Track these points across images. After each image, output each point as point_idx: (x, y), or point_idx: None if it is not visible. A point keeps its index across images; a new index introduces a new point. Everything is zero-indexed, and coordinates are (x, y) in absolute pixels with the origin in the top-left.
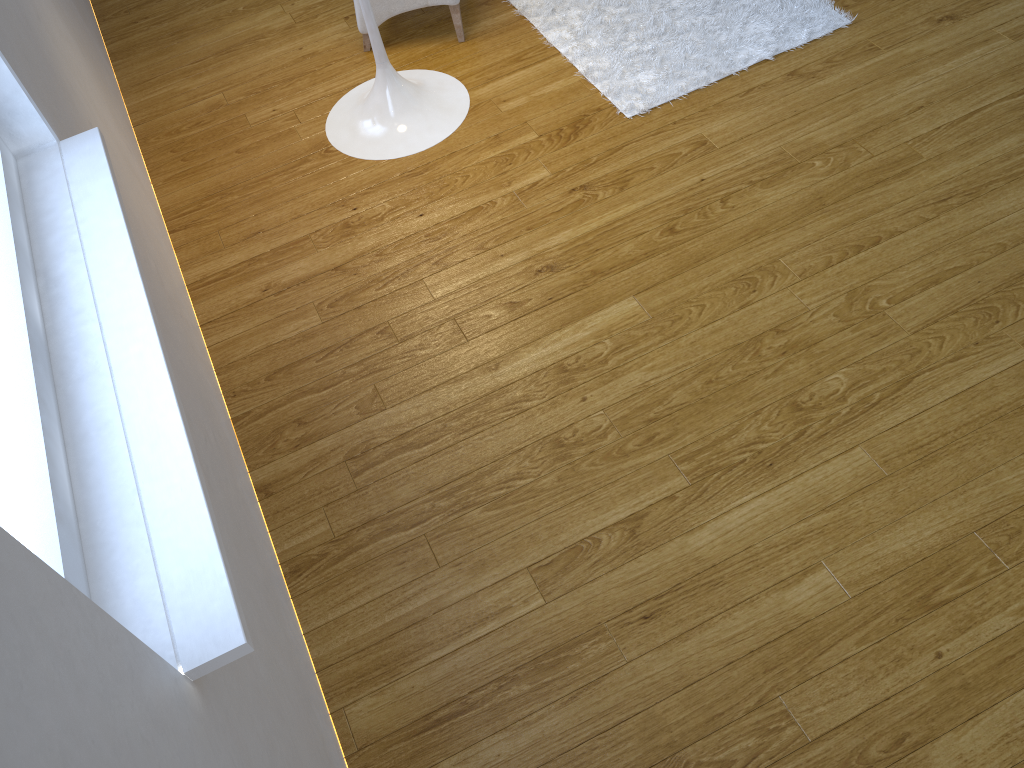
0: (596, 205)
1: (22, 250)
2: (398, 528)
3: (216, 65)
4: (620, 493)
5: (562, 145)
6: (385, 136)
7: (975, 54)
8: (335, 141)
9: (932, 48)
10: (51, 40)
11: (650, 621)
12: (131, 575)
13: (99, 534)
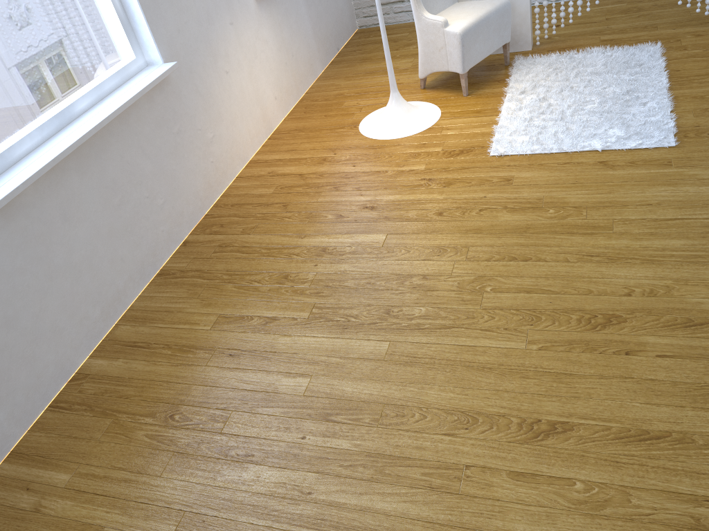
0: (424, 189)
1: (101, 89)
2: (202, 277)
3: (360, 77)
4: (281, 307)
5: (445, 157)
6: (379, 127)
7: None
8: (361, 123)
9: (705, 175)
10: (233, 34)
11: (230, 357)
12: (1, 181)
13: (12, 169)
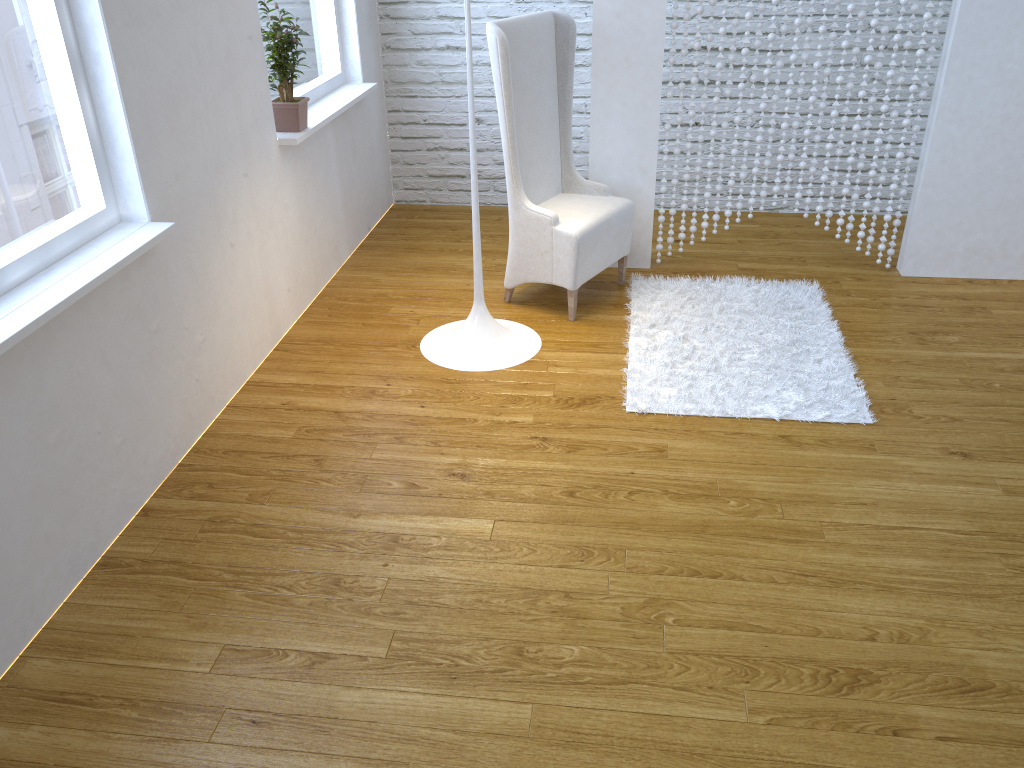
0: (539, 453)
1: (49, 251)
2: (185, 575)
3: (409, 274)
4: (335, 635)
5: (561, 407)
6: (453, 351)
7: (956, 488)
8: (424, 342)
9: (922, 468)
10: (246, 191)
11: (254, 726)
12: None
13: None
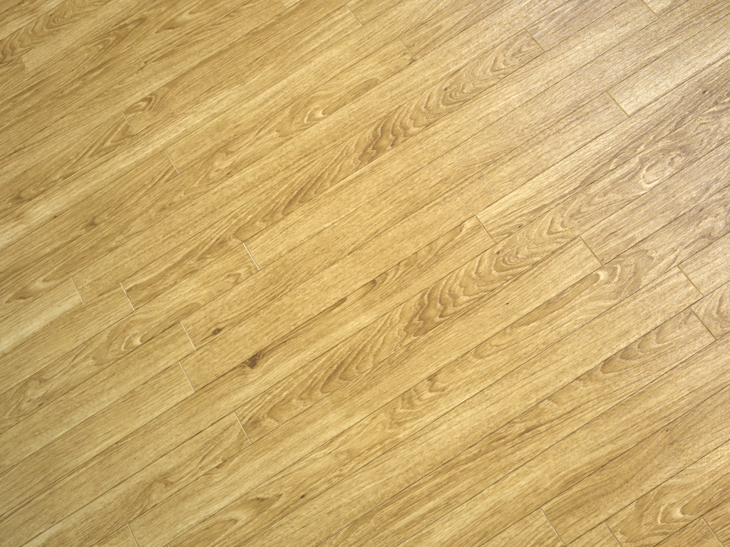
0: None
1: None
2: None
3: None
4: None
5: None
6: None
7: None
8: None
9: None
10: None
11: None
12: None
13: None
